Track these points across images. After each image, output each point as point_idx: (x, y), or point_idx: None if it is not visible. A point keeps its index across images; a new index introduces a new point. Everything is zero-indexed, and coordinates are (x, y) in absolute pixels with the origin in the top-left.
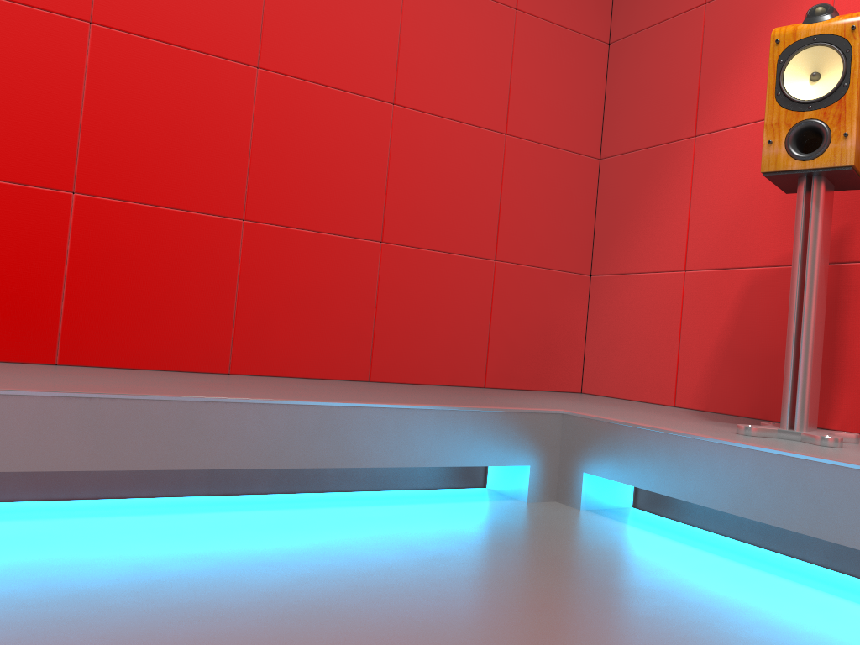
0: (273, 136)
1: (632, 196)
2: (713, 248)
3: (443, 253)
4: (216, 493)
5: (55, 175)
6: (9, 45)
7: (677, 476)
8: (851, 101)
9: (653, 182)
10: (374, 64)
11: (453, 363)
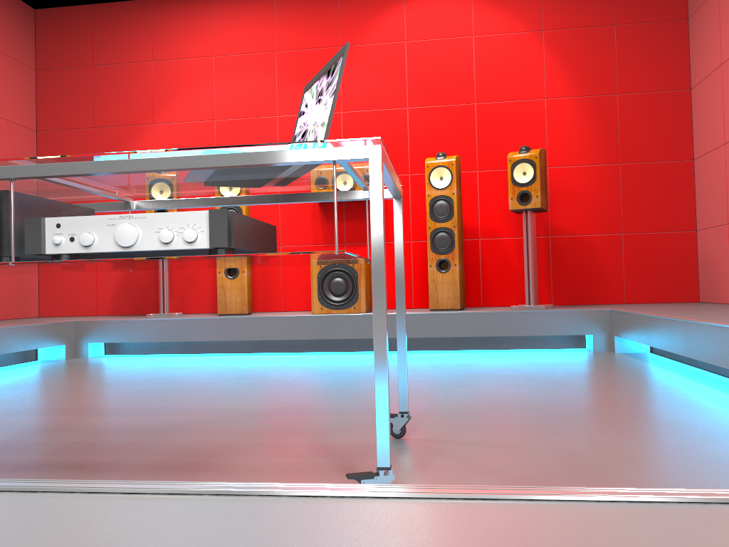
0: None
1: None
2: None
3: None
4: None
5: None
6: None
7: (132, 334)
8: None
9: None
10: None
11: None
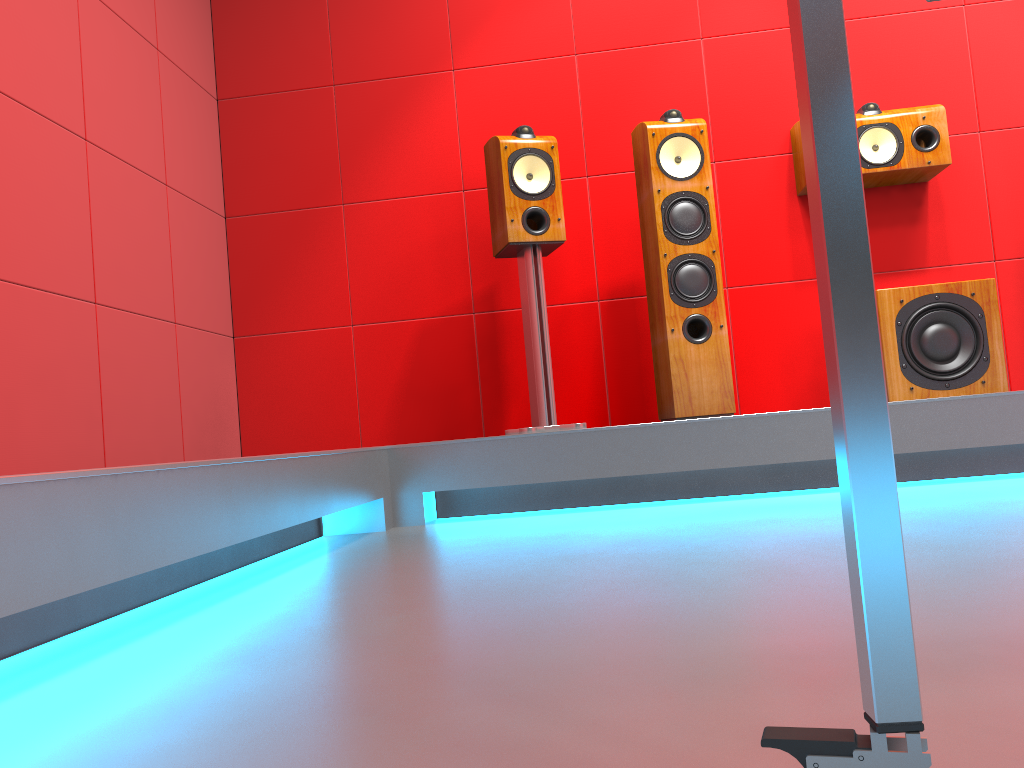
0: None
1: (277, 257)
2: (379, 304)
3: (140, 315)
4: (204, 578)
5: None
6: None
7: (520, 468)
8: (558, 197)
9: (301, 244)
10: (66, 89)
11: (162, 439)
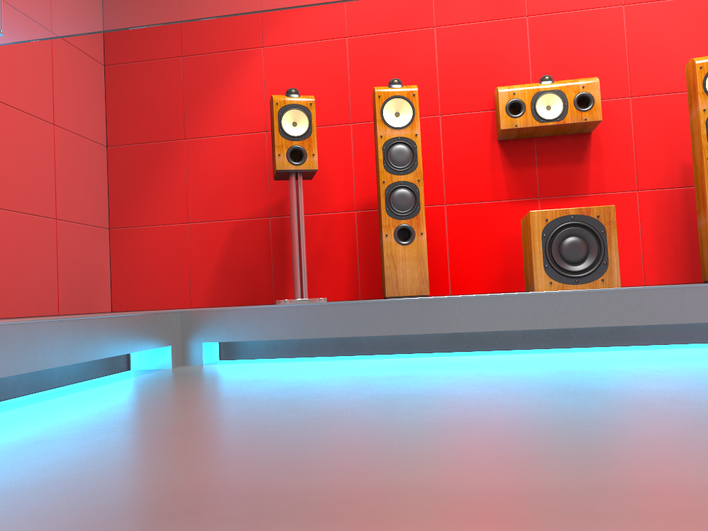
0: None
1: (140, 174)
2: (206, 209)
3: (24, 214)
4: None
5: None
6: None
7: (269, 328)
8: (313, 138)
9: (156, 166)
10: None
11: (39, 298)
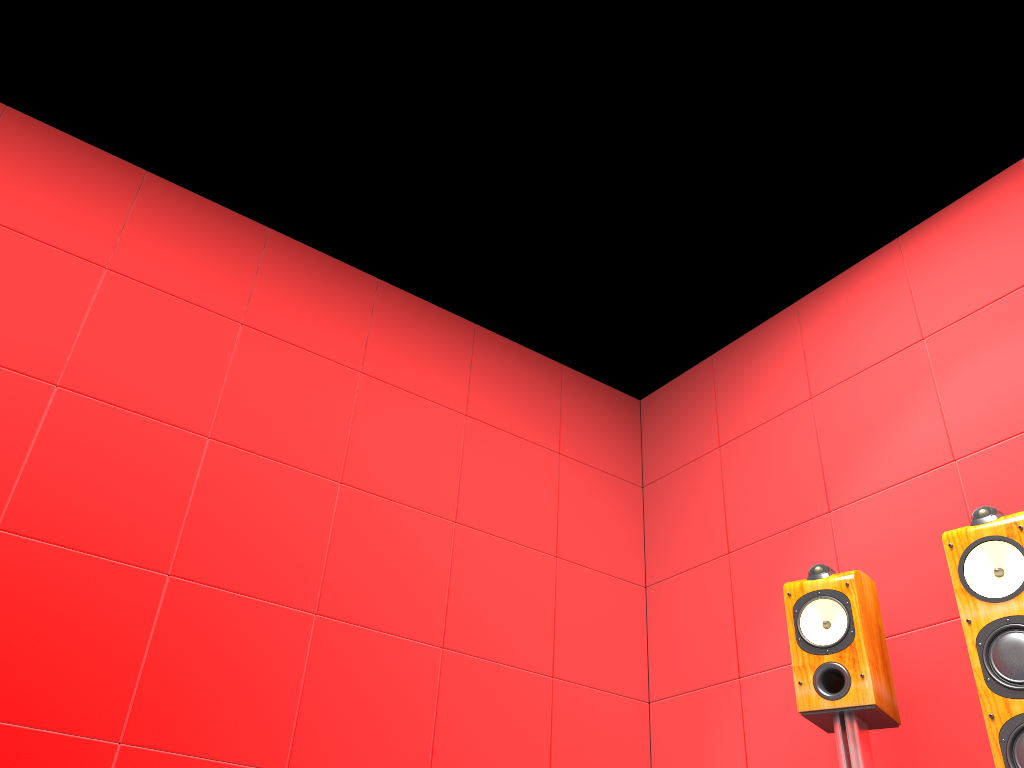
0: (324, 681)
1: (687, 742)
2: None
3: None
4: None
5: (106, 724)
6: (92, 596)
7: None
8: (859, 645)
9: (706, 726)
10: (424, 608)
11: None
